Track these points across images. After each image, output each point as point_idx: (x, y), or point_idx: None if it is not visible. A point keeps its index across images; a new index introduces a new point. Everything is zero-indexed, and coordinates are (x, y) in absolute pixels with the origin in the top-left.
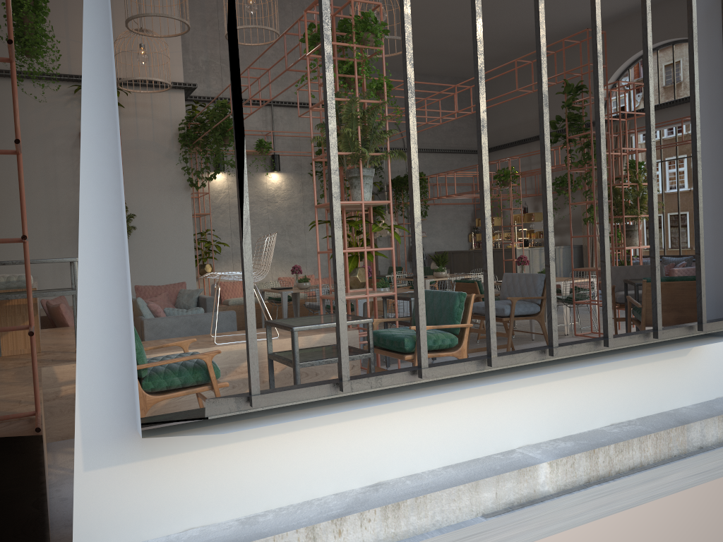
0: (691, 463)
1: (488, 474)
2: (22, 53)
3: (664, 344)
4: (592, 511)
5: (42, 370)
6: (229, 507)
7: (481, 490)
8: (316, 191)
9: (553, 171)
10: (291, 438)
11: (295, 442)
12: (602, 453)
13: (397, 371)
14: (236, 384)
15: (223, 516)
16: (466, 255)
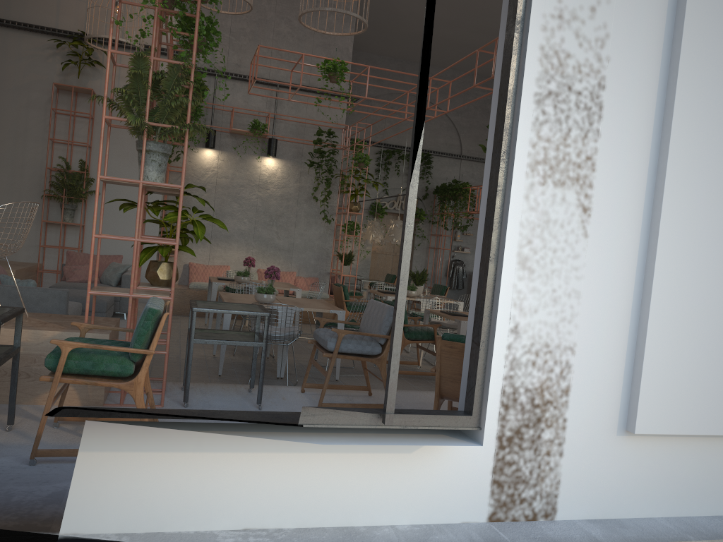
0: None
1: None
2: None
3: (347, 431)
4: None
5: None
6: None
7: None
8: (315, 184)
9: None
10: None
11: None
12: None
13: None
14: None
15: None
16: None
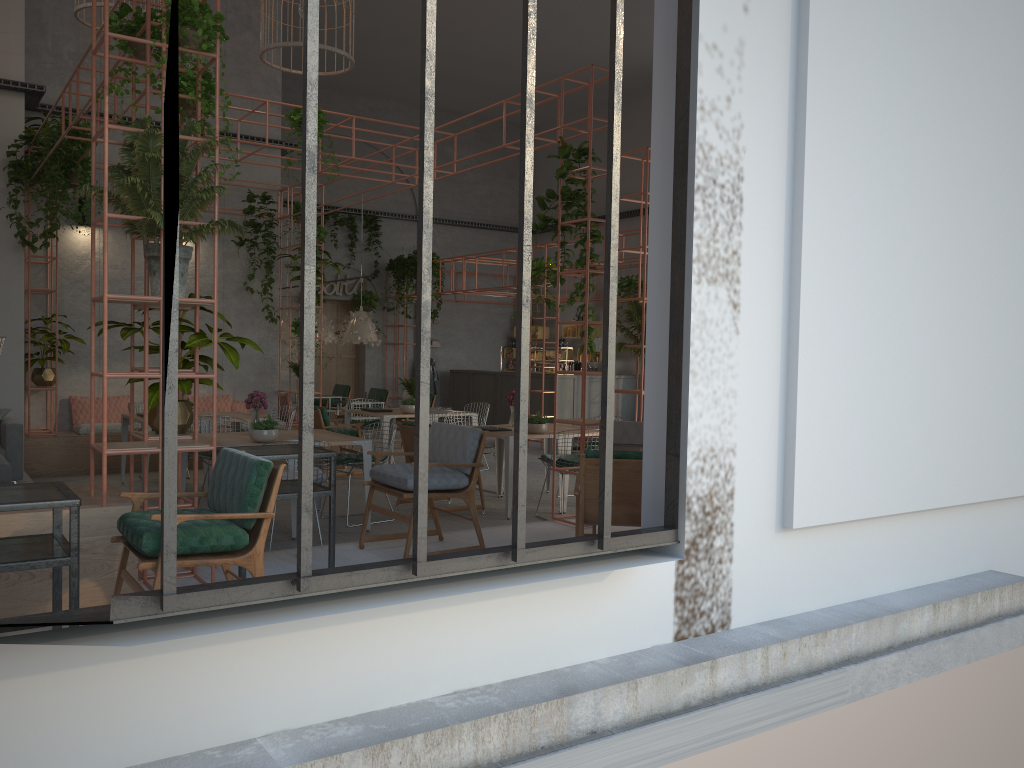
0: (566, 760)
1: None
2: None
3: (552, 566)
4: None
5: None
6: None
7: None
8: (246, 269)
9: (620, 268)
10: None
11: None
12: (399, 749)
13: None
14: None
15: None
16: (490, 379)
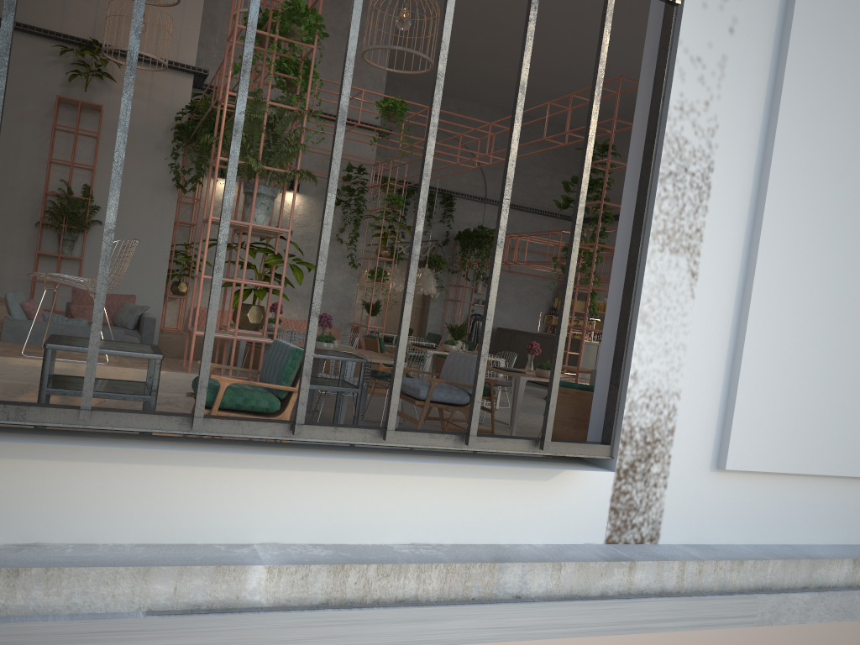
0: (490, 612)
1: (173, 563)
2: None
3: (503, 458)
4: (315, 640)
5: None
6: None
7: (153, 579)
8: (340, 224)
9: None
10: None
11: None
12: (356, 572)
13: (42, 405)
14: None
15: None
16: (528, 338)
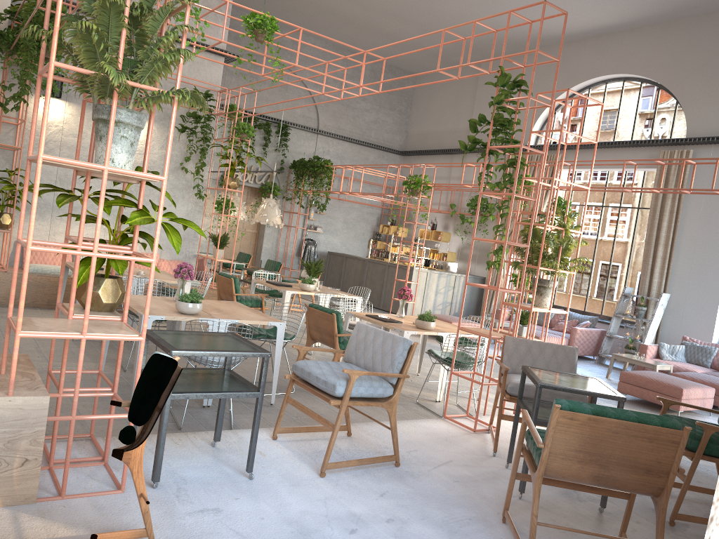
0: None
1: None
2: None
3: None
4: None
5: None
6: None
7: None
8: (184, 152)
9: (471, 191)
10: None
11: None
12: None
13: None
14: None
15: None
16: (360, 263)
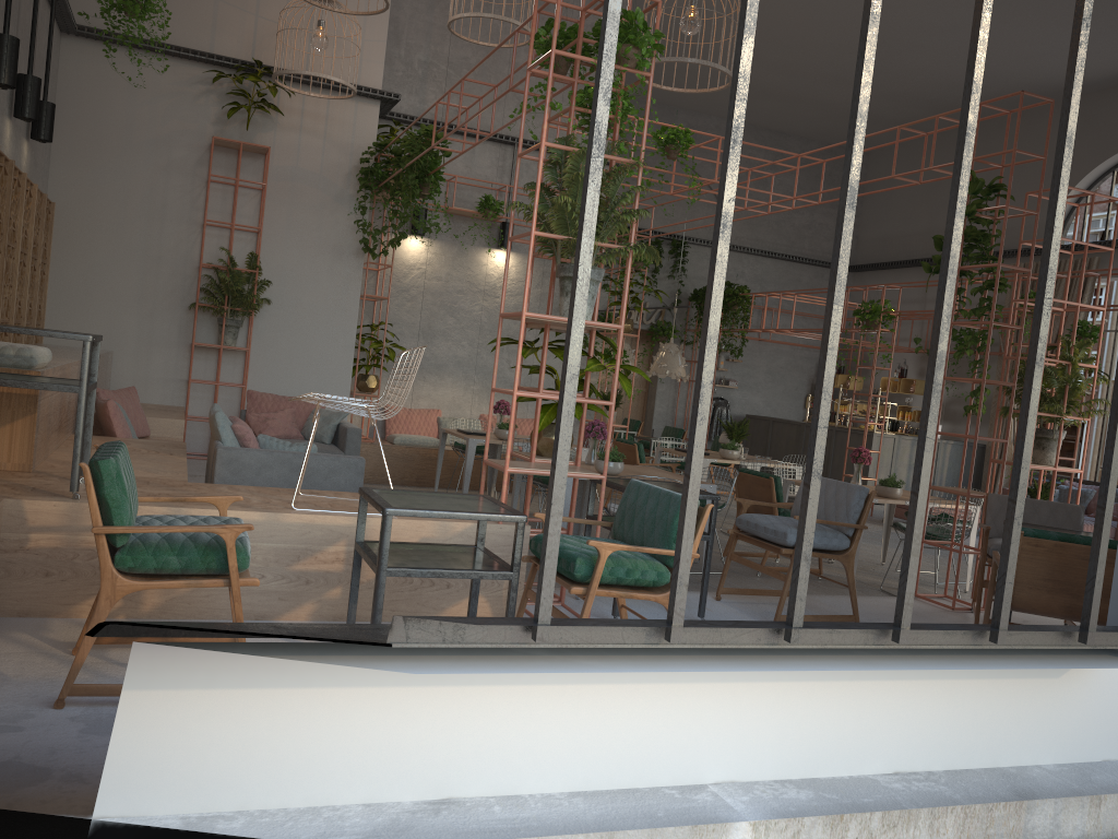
0: None
1: (636, 823)
2: (120, 8)
3: (1015, 653)
4: None
5: (5, 503)
6: (174, 793)
7: None
8: None
9: (959, 318)
10: (303, 698)
11: (310, 707)
12: (857, 823)
13: (491, 622)
14: (313, 579)
15: (162, 806)
16: (793, 429)
